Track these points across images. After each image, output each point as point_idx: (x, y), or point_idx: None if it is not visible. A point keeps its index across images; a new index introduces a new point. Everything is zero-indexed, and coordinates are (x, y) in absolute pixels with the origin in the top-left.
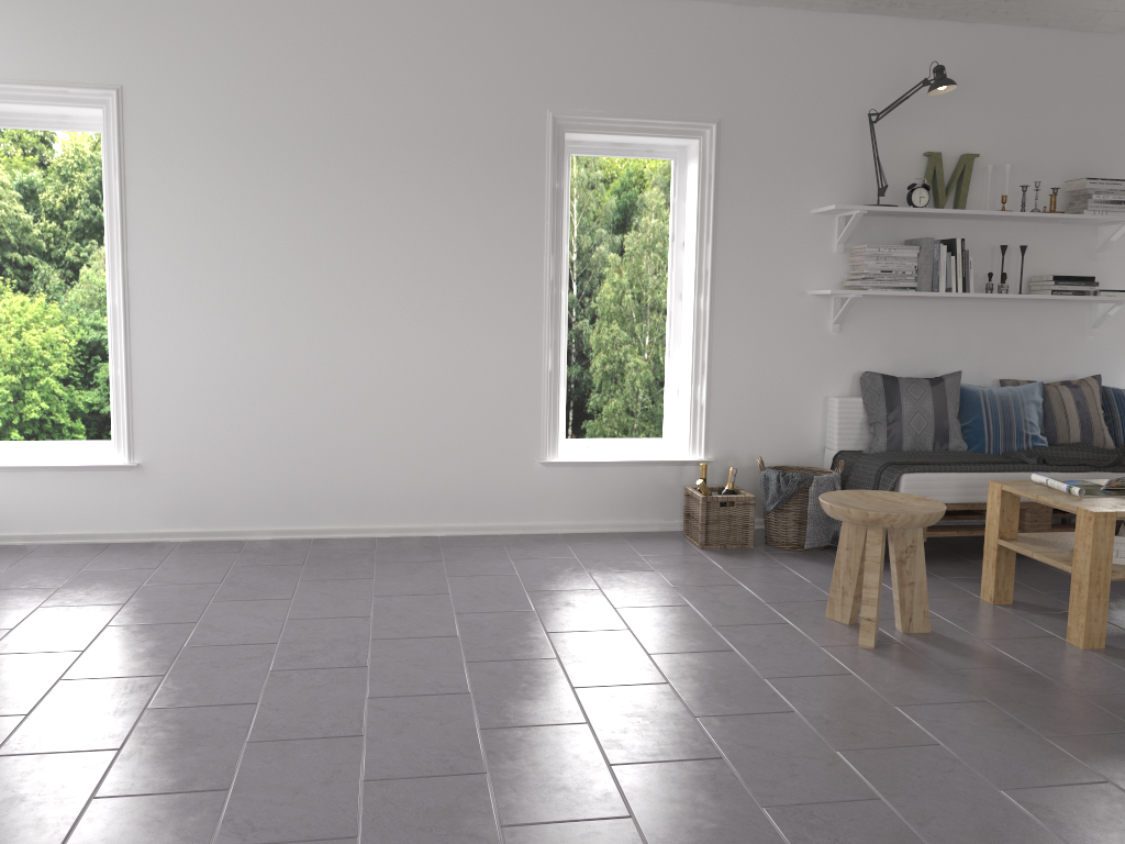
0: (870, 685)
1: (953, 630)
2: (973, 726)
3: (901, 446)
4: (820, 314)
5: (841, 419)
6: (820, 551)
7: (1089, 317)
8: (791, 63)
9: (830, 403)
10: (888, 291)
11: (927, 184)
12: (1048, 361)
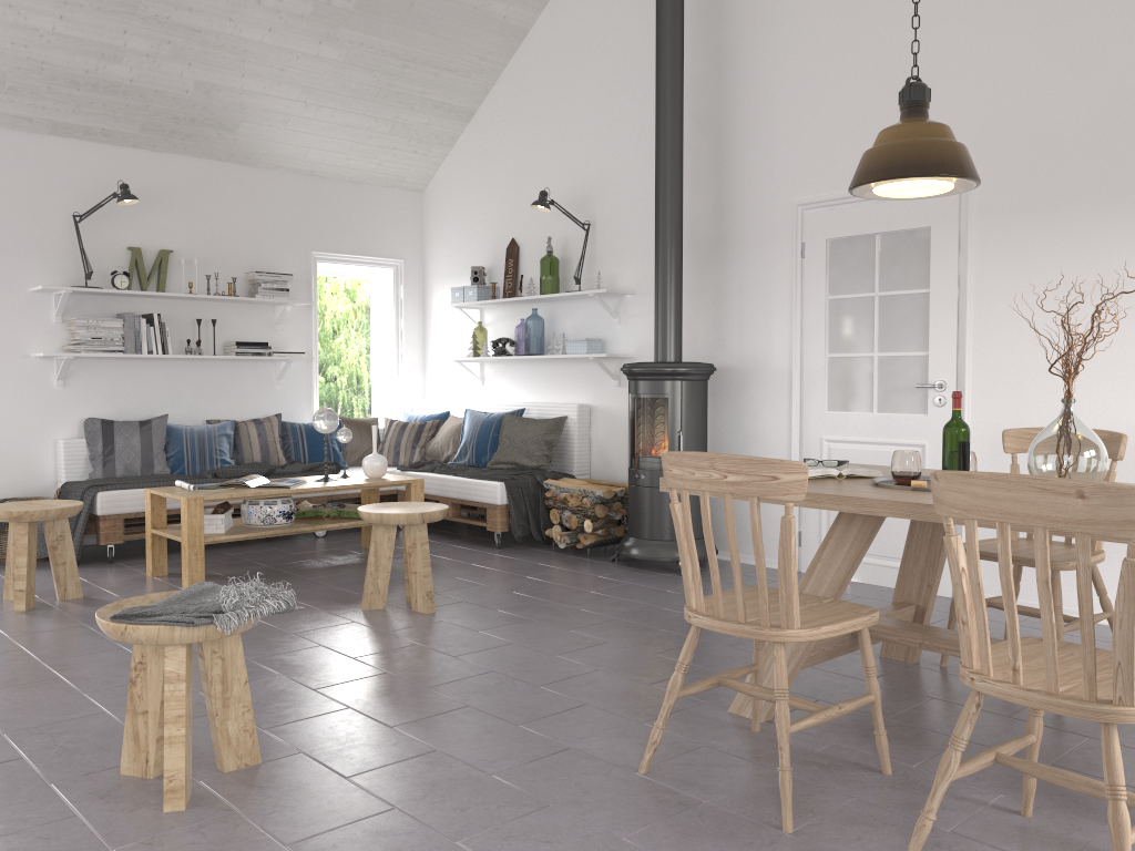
0: (1, 629)
1: (103, 594)
2: (59, 638)
3: (115, 474)
4: (45, 373)
5: (67, 456)
6: (42, 562)
7: (275, 371)
8: (1, 170)
9: (58, 445)
10: (96, 354)
11: (128, 271)
12: (247, 404)
